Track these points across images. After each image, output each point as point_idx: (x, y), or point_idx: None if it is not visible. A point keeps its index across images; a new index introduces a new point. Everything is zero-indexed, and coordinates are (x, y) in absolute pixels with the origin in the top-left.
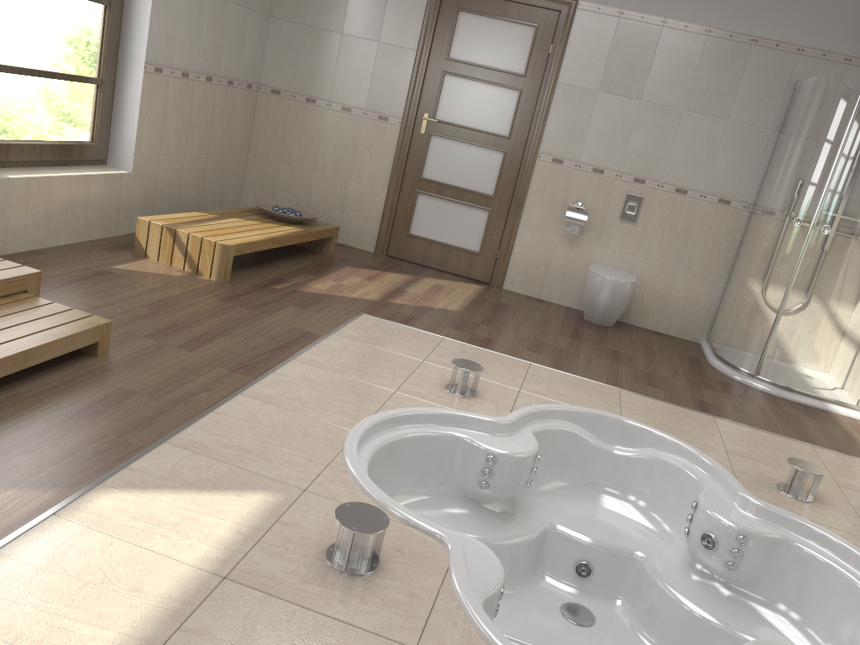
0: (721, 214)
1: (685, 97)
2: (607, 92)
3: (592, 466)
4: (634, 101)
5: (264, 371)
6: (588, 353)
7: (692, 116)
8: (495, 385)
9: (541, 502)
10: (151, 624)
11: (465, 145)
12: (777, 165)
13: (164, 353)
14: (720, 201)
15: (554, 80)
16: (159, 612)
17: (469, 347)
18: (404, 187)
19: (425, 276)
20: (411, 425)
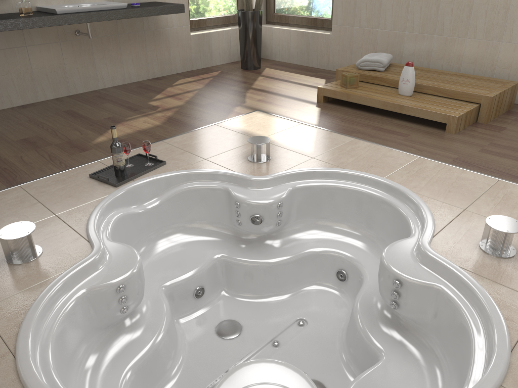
0: None
1: None
2: None
3: None
4: None
5: (463, 167)
6: None
7: None
8: None
9: (420, 366)
10: (243, 130)
11: None
12: None
13: (468, 145)
14: None
15: None
16: (247, 131)
17: None
18: None
19: None
20: (414, 213)
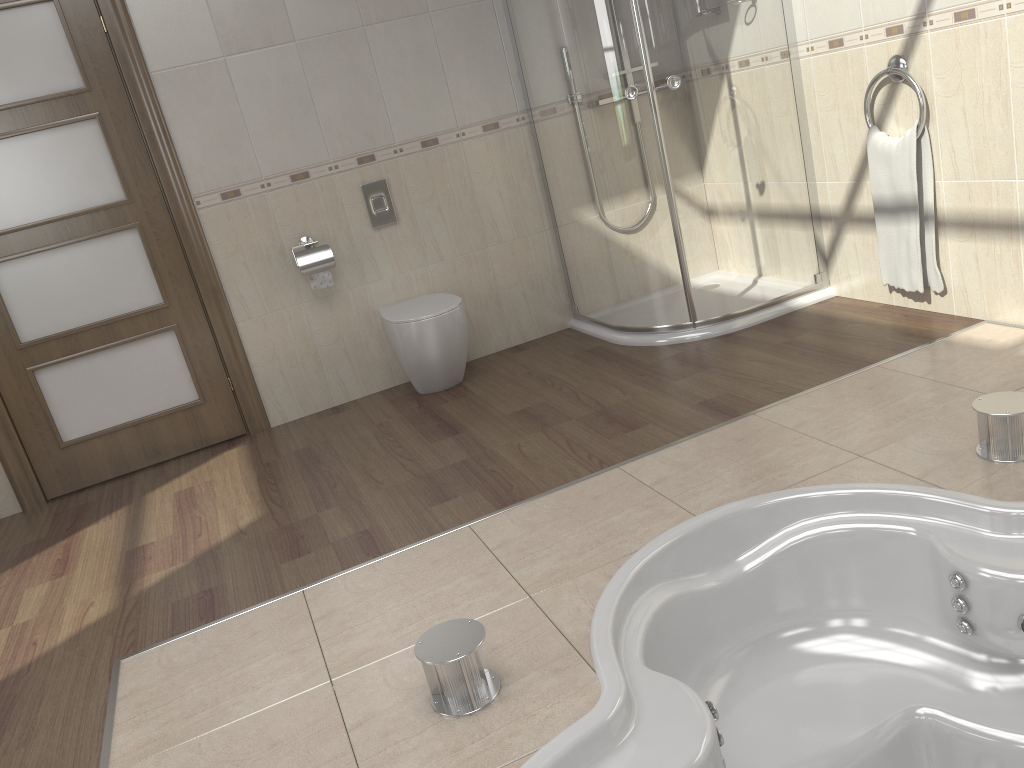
0: (497, 146)
1: (355, 5)
2: (239, 52)
3: (716, 624)
4: (287, 46)
5: None
6: (501, 441)
7: (380, 29)
8: (491, 623)
9: None
10: None
11: (63, 251)
12: (539, 37)
13: None
14: (485, 130)
15: (144, 71)
16: None
17: (358, 575)
18: (1, 377)
19: (146, 492)
20: None
